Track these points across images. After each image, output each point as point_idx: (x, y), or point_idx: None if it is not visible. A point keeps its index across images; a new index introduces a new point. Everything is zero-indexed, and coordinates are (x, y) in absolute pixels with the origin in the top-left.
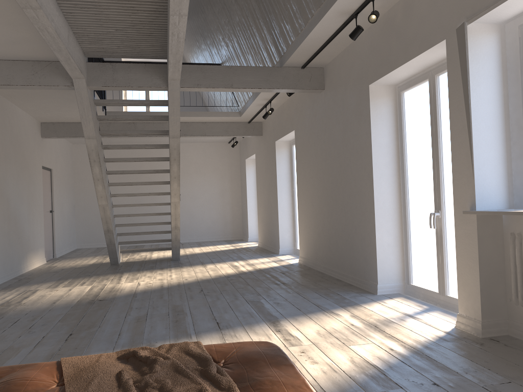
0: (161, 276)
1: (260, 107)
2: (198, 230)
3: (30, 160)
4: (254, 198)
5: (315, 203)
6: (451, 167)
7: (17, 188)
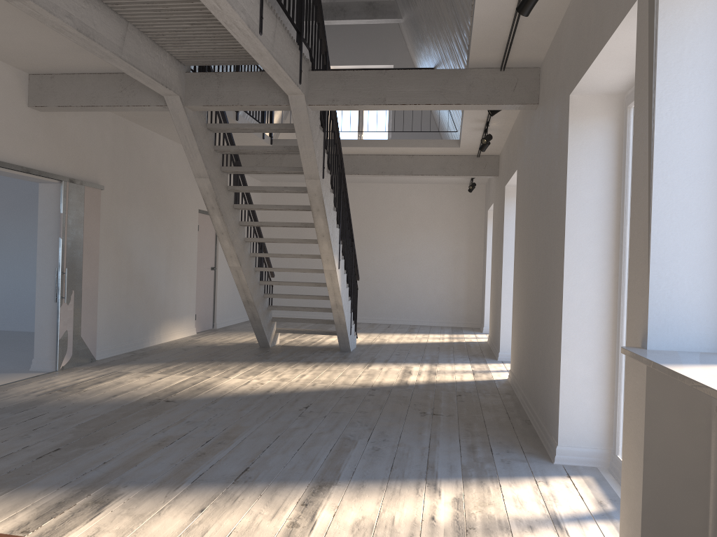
0: (290, 374)
1: (479, 133)
2: (417, 309)
3: (177, 201)
4: None
5: (523, 290)
6: None
7: (149, 238)
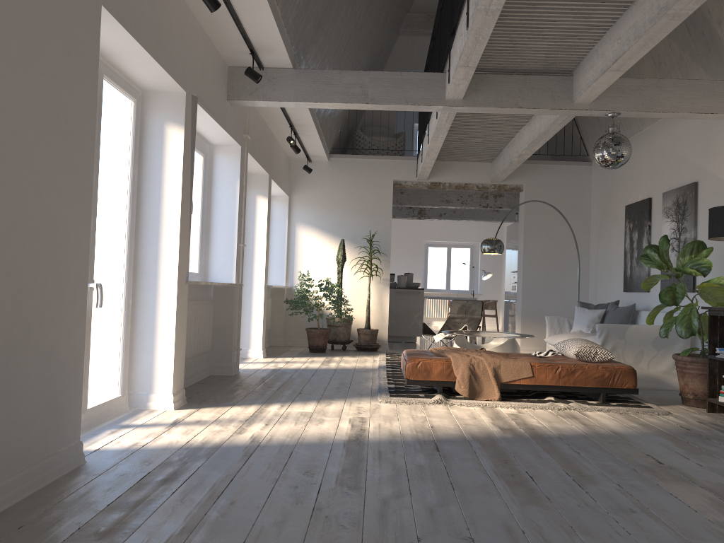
0: None
1: None
2: None
3: None
4: None
5: None
6: (105, 218)
7: None
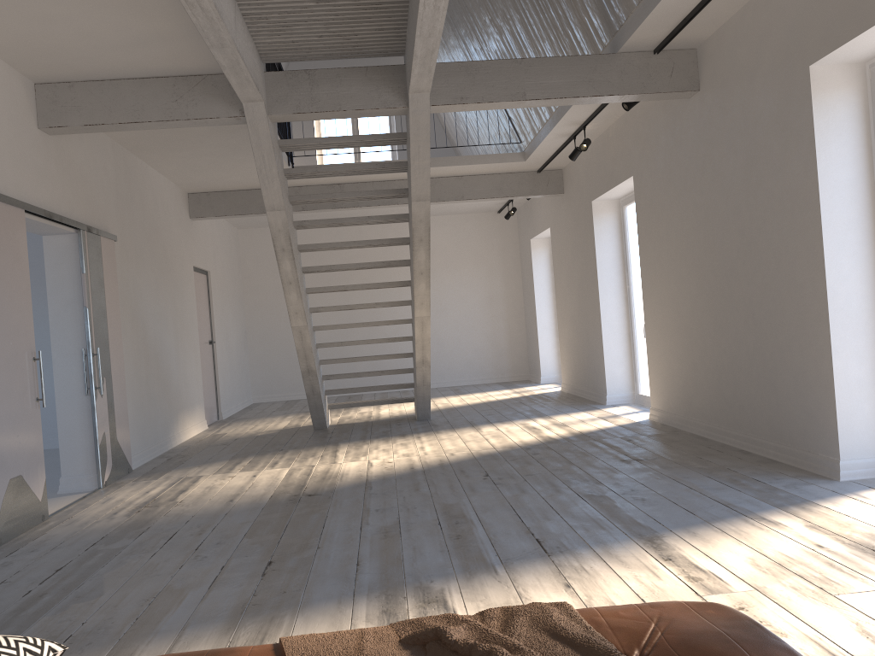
0: (405, 449)
1: (563, 140)
2: (452, 367)
3: (175, 256)
4: (548, 308)
5: (684, 309)
6: None
7: (157, 304)
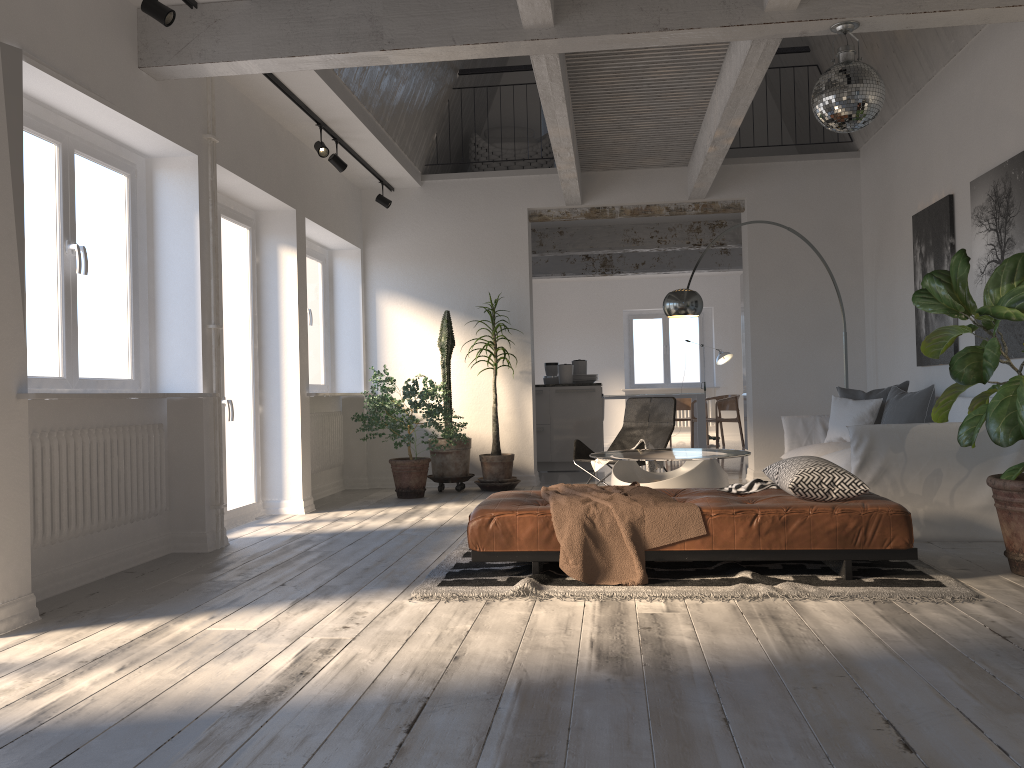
0: None
1: None
2: None
3: None
4: None
5: None
6: None
7: None
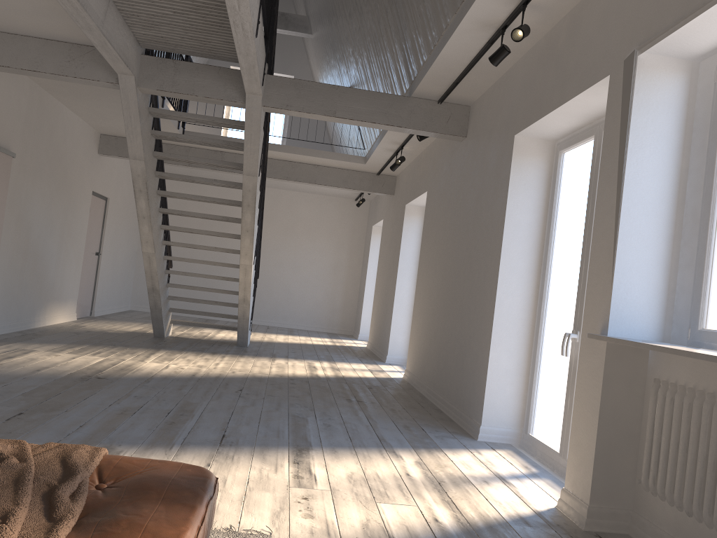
0: (204, 362)
1: (390, 153)
2: (295, 313)
3: (75, 180)
4: (375, 281)
5: (433, 298)
6: None
7: (47, 214)
